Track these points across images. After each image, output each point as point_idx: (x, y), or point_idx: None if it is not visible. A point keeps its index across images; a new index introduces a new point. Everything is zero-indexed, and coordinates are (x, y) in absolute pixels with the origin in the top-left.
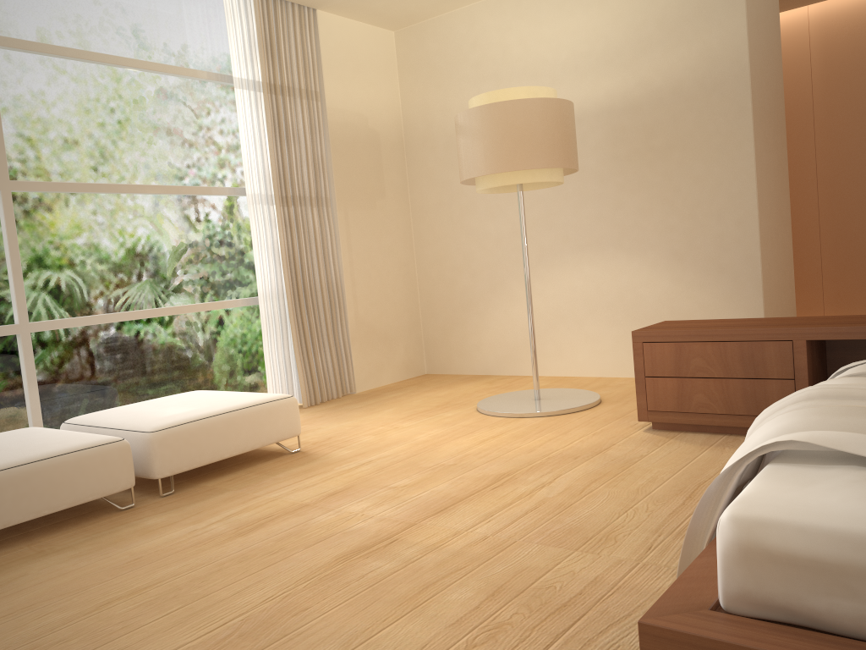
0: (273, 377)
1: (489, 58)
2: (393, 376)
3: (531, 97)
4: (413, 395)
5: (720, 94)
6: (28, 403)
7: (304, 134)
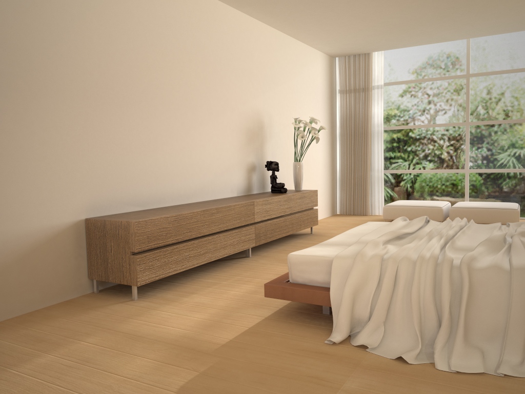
0: None
1: None
2: None
3: None
4: None
5: None
6: (464, 195)
7: None
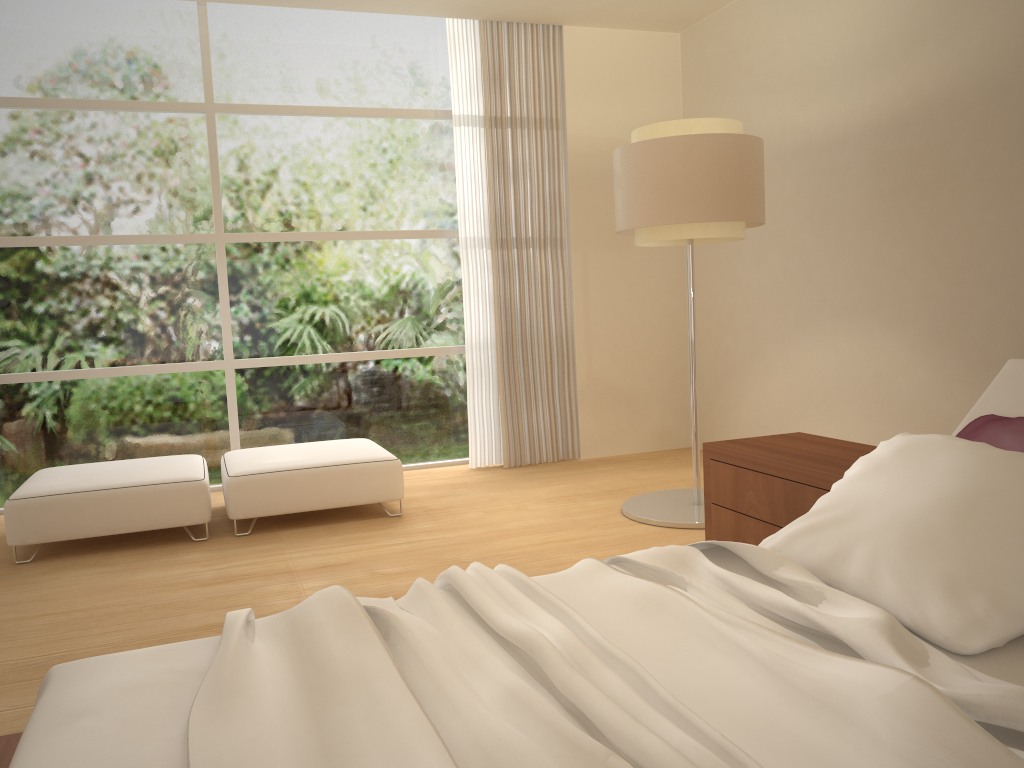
0: (478, 432)
1: (760, 62)
2: (638, 445)
3: (682, 133)
4: (617, 472)
5: (1001, 105)
6: (229, 430)
7: (537, 169)
